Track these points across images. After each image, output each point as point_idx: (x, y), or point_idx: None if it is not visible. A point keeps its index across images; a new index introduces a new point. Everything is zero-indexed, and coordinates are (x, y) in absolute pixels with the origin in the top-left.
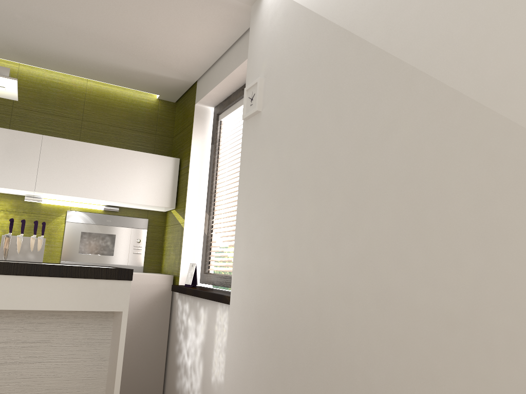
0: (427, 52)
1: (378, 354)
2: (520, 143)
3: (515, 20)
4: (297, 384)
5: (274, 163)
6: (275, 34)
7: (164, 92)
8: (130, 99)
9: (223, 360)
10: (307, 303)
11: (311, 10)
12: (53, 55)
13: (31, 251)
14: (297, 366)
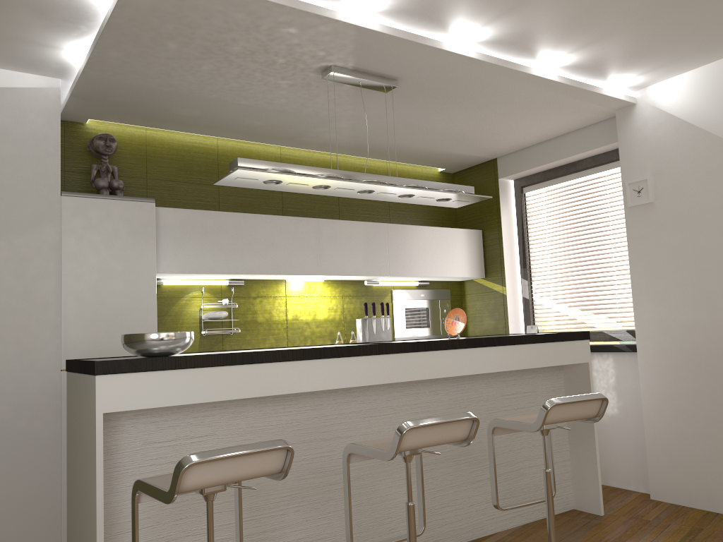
0: None
1: None
2: None
3: None
4: None
5: (682, 243)
6: (662, 143)
7: (454, 166)
8: (419, 176)
9: (613, 396)
10: None
11: (714, 134)
12: (387, 147)
13: (382, 330)
14: None
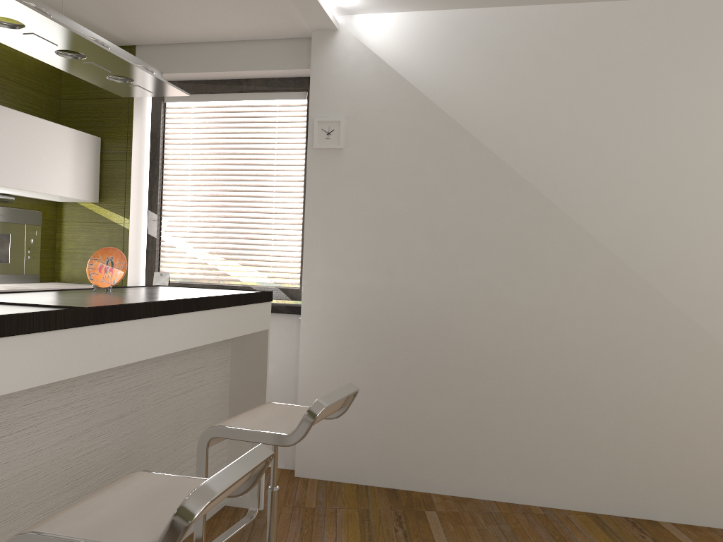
0: (532, 172)
1: (491, 332)
2: (583, 236)
3: (585, 179)
4: (412, 360)
5: (369, 201)
6: (362, 84)
7: None
8: None
9: None
10: (422, 308)
11: (418, 89)
12: None
13: None
14: (411, 349)
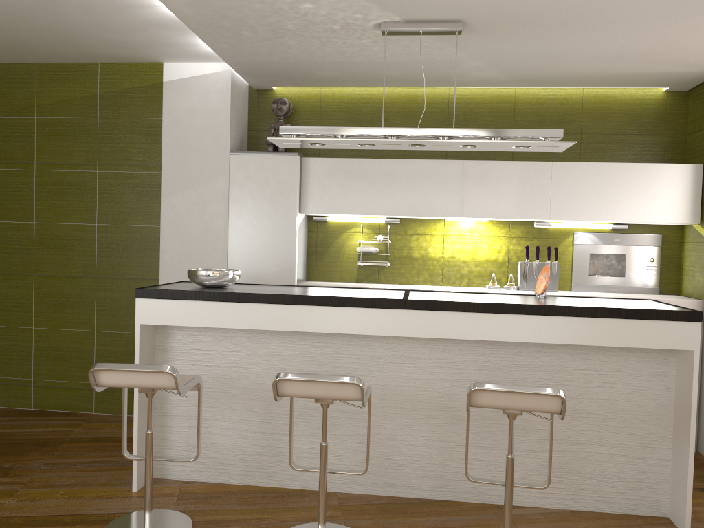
0: None
1: None
2: None
3: None
4: None
5: None
6: None
7: (676, 84)
8: (631, 99)
9: None
10: None
11: None
12: (556, 76)
13: None
14: None
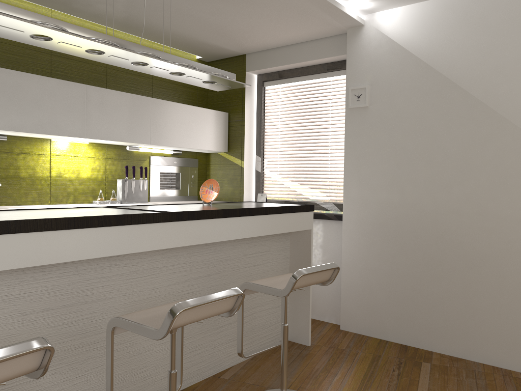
0: (511, 112)
1: (479, 236)
2: None
3: None
4: (418, 254)
5: (386, 141)
6: (380, 60)
7: (210, 56)
8: None
9: (320, 252)
10: (425, 217)
11: (420, 58)
12: (155, 29)
13: (140, 190)
14: (417, 246)
